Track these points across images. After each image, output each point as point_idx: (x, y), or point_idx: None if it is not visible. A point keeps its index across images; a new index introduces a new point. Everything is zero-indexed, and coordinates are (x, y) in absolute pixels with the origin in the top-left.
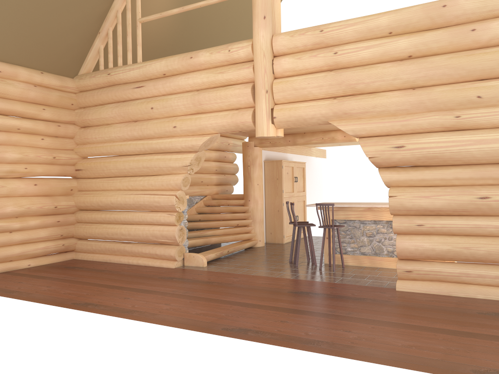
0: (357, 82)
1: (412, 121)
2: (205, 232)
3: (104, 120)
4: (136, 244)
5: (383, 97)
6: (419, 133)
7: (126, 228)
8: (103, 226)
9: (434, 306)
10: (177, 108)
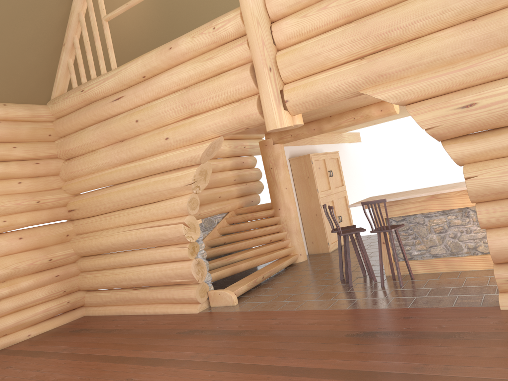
0: (389, 28)
1: (481, 66)
2: (233, 257)
3: (87, 147)
4: (149, 288)
5: (431, 41)
6: (494, 80)
7: (135, 272)
8: (109, 273)
9: None
10: (166, 114)
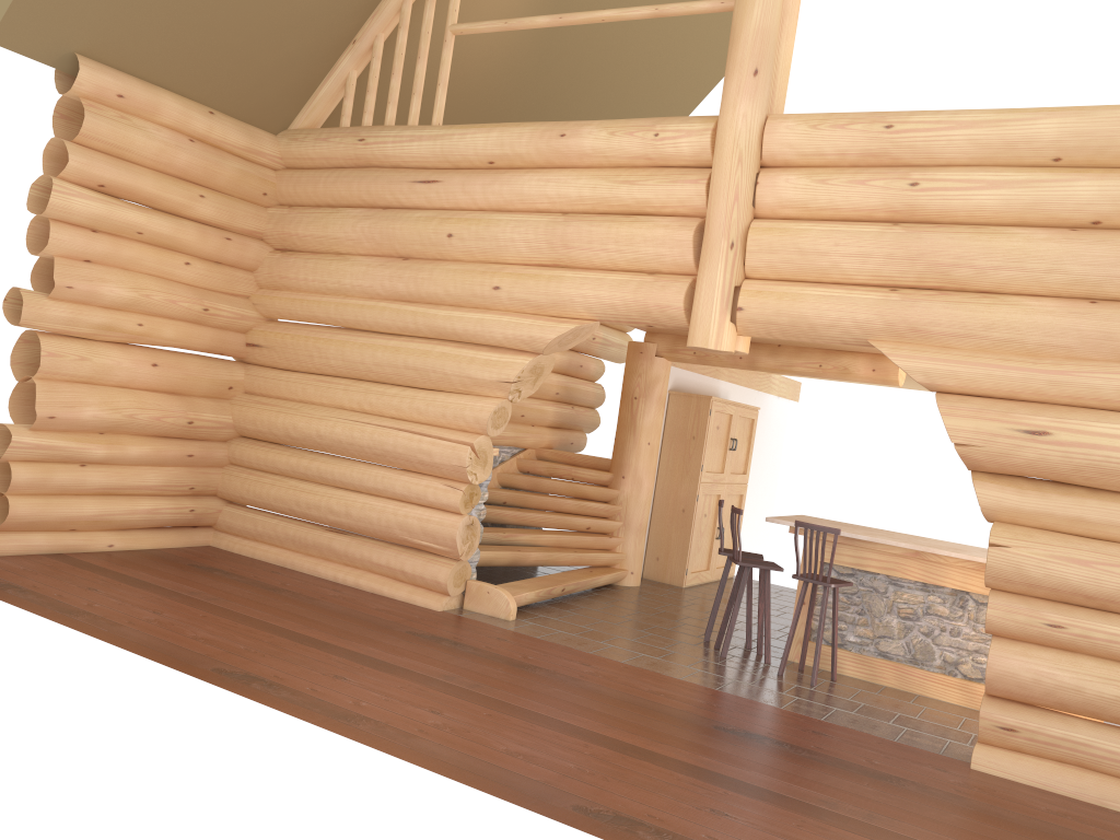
0: (956, 261)
1: (1078, 379)
2: (516, 534)
3: (332, 243)
4: (359, 538)
5: (1015, 309)
6: (1089, 407)
7: (342, 499)
8: (289, 484)
9: (1072, 831)
10: (510, 246)
